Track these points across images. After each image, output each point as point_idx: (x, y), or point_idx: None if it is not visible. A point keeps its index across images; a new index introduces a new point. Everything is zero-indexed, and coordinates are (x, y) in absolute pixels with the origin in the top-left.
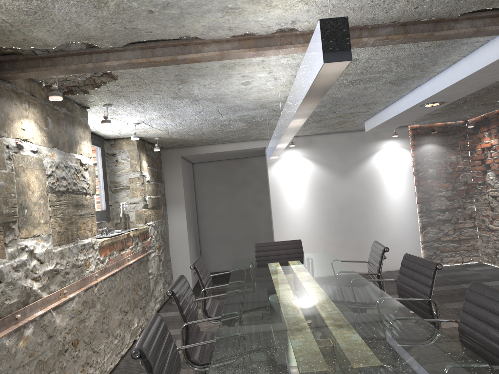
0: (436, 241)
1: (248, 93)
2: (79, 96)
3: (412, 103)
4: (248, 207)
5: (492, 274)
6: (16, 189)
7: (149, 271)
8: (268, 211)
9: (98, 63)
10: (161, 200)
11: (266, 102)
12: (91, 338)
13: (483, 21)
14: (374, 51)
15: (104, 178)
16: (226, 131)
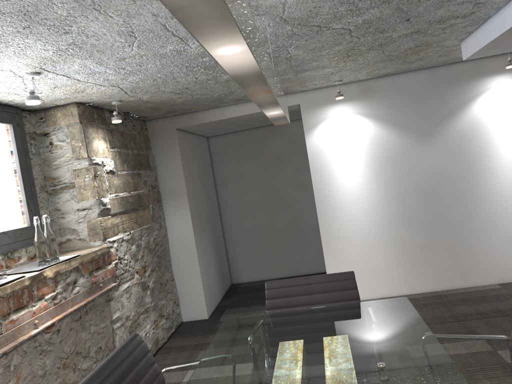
0: None
1: None
2: None
3: None
4: (287, 192)
5: None
6: None
7: (113, 318)
8: None
9: None
10: (146, 197)
11: None
12: None
13: None
14: None
15: (24, 175)
16: (223, 80)
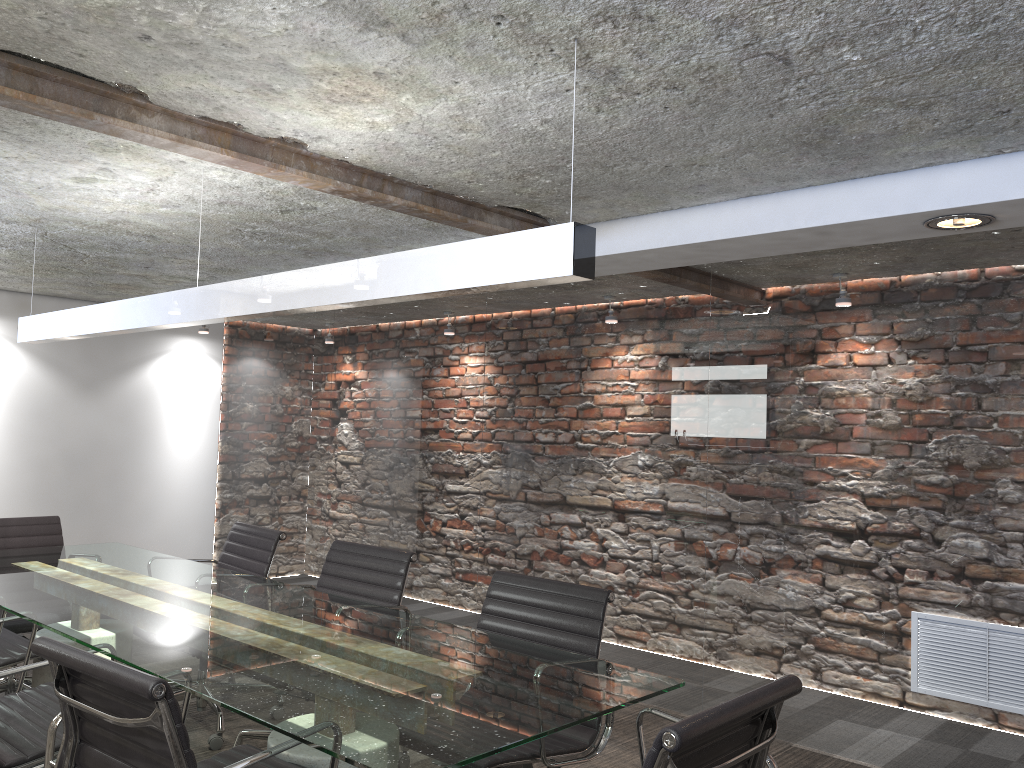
0: None
1: (57, 194)
2: None
3: None
4: None
5: None
6: None
7: None
8: None
9: None
10: None
11: (59, 218)
12: None
13: (513, 221)
14: (352, 207)
15: None
16: None
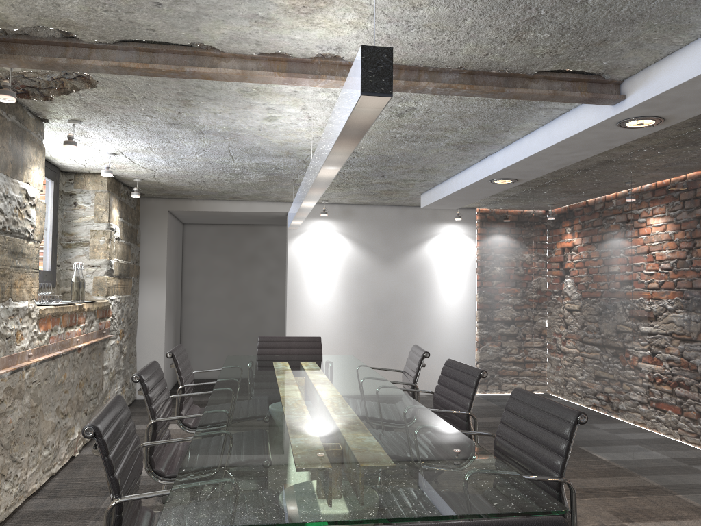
0: (495, 360)
1: (273, 132)
2: (36, 102)
3: (479, 177)
4: (255, 293)
5: None
6: None
7: (104, 364)
8: (282, 302)
9: (75, 59)
10: (132, 268)
11: (295, 149)
12: (12, 440)
13: (562, 84)
14: (435, 101)
15: (54, 226)
16: (236, 182)
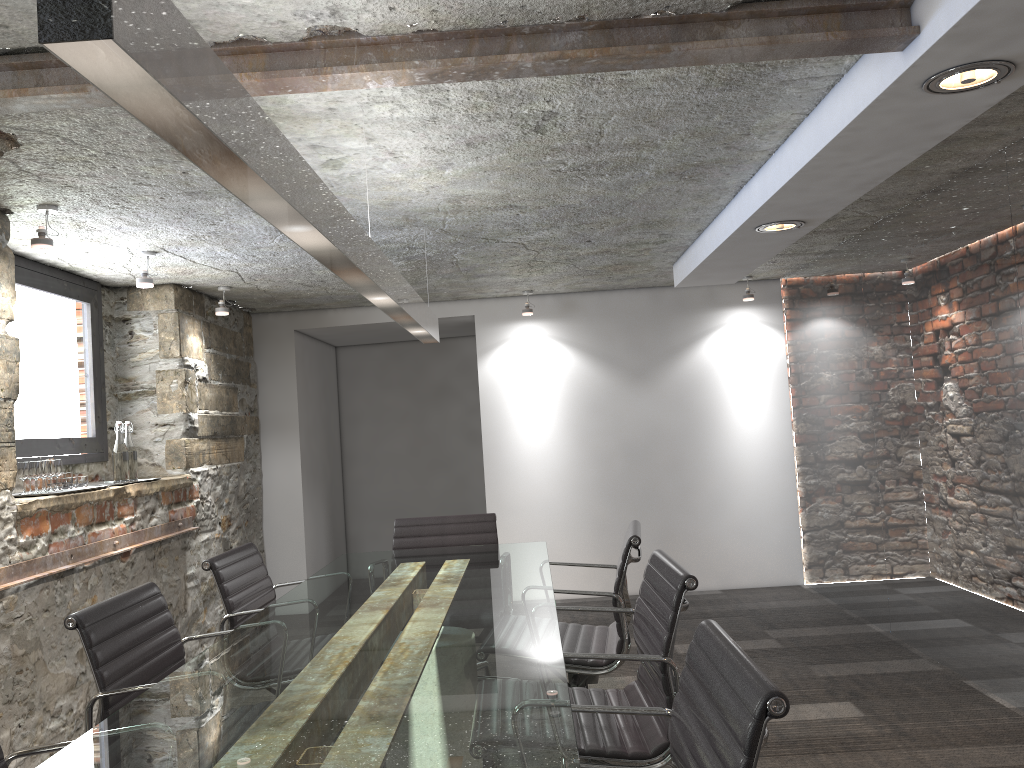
0: (827, 528)
1: (356, 188)
2: None
3: (736, 223)
4: (450, 442)
5: (922, 605)
6: None
7: (187, 573)
8: None
9: None
10: (241, 422)
11: (413, 212)
12: None
13: (789, 22)
14: (580, 93)
15: (96, 370)
16: None
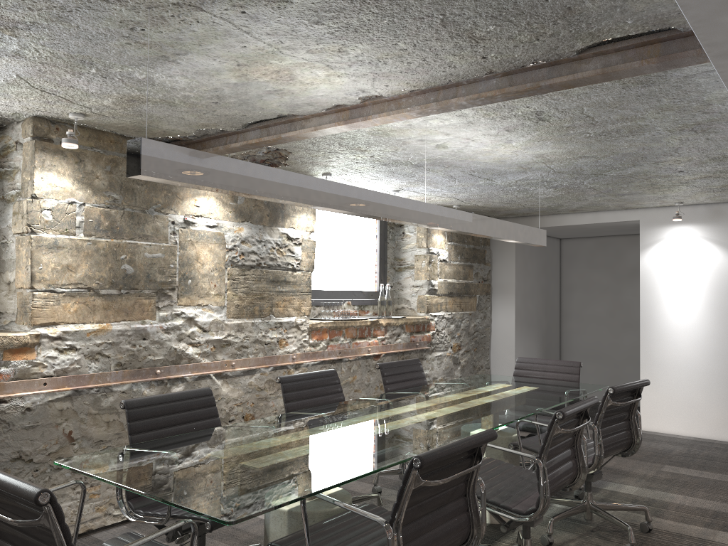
0: None
1: (469, 155)
2: (284, 168)
3: None
4: (638, 310)
5: None
6: (178, 261)
7: None
8: None
9: (226, 145)
10: (474, 287)
11: (521, 164)
12: None
13: (623, 54)
14: (543, 101)
15: (381, 254)
16: (541, 198)
